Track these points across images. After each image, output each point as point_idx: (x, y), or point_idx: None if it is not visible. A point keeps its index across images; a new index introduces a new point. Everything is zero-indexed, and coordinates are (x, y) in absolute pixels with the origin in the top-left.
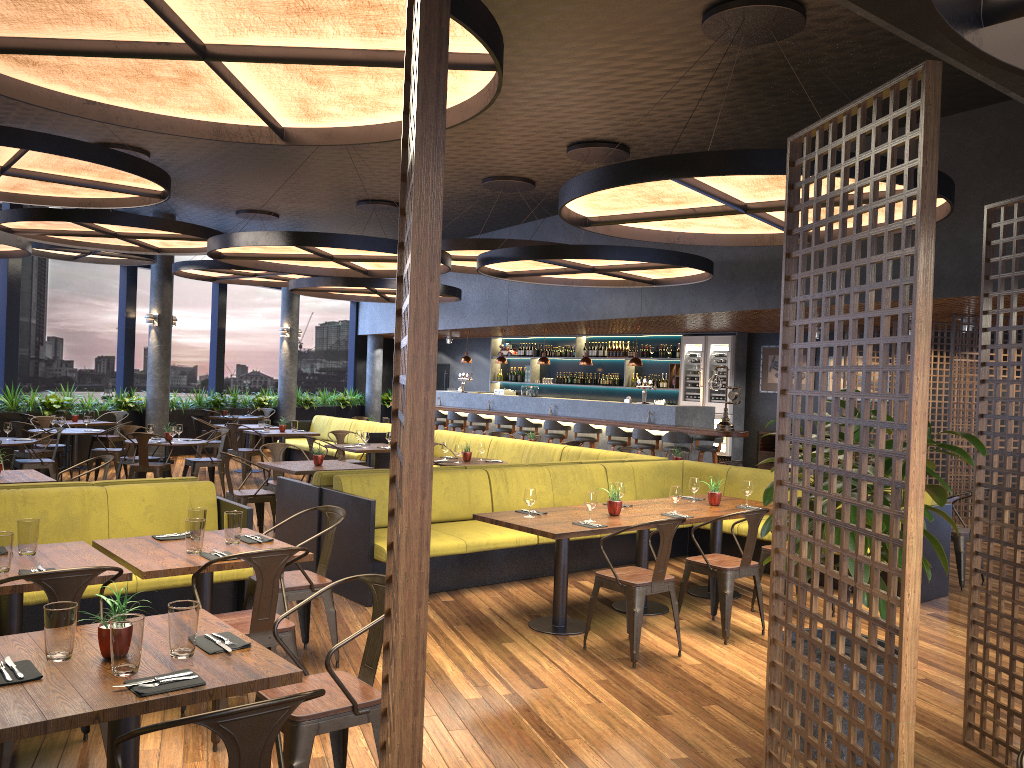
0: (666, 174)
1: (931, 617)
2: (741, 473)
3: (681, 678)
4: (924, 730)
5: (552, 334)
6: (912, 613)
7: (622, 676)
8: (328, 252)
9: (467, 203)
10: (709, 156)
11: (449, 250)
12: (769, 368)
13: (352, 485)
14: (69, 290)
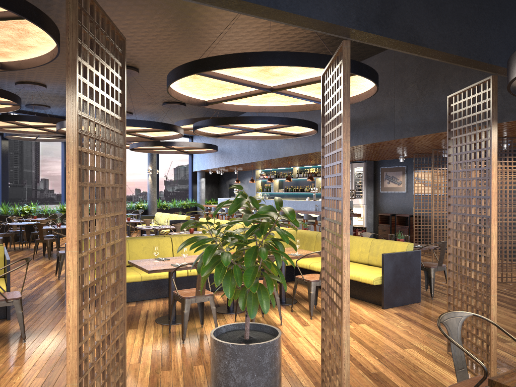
0: (191, 72)
1: (394, 315)
2: None
3: (202, 349)
4: (307, 382)
5: (281, 166)
6: (72, 317)
7: (170, 348)
8: None
9: None
10: (208, 60)
11: (188, 124)
12: (384, 179)
13: None
14: (50, 155)
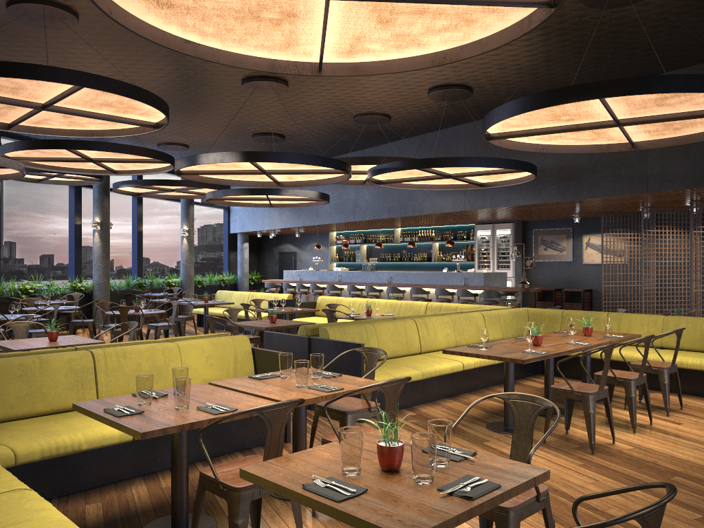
0: (600, 94)
1: None
2: (573, 314)
3: (632, 459)
4: None
5: (377, 227)
6: None
7: (591, 460)
8: (263, 168)
9: (333, 134)
10: (635, 80)
11: None
12: (539, 244)
13: (334, 334)
14: (19, 206)
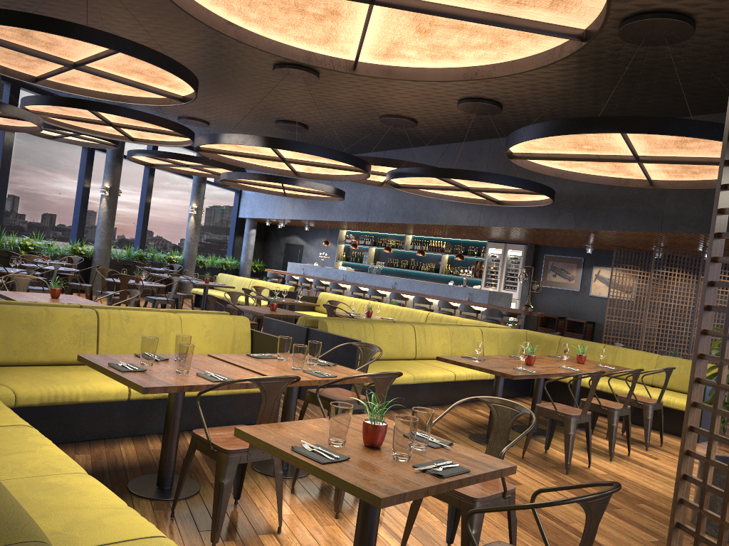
0: (622, 129)
1: (721, 451)
2: (571, 342)
3: None
4: None
5: (388, 231)
6: None
7: (564, 479)
8: (283, 155)
9: (357, 131)
10: (657, 120)
11: None
12: (549, 270)
13: (333, 328)
14: (27, 161)
